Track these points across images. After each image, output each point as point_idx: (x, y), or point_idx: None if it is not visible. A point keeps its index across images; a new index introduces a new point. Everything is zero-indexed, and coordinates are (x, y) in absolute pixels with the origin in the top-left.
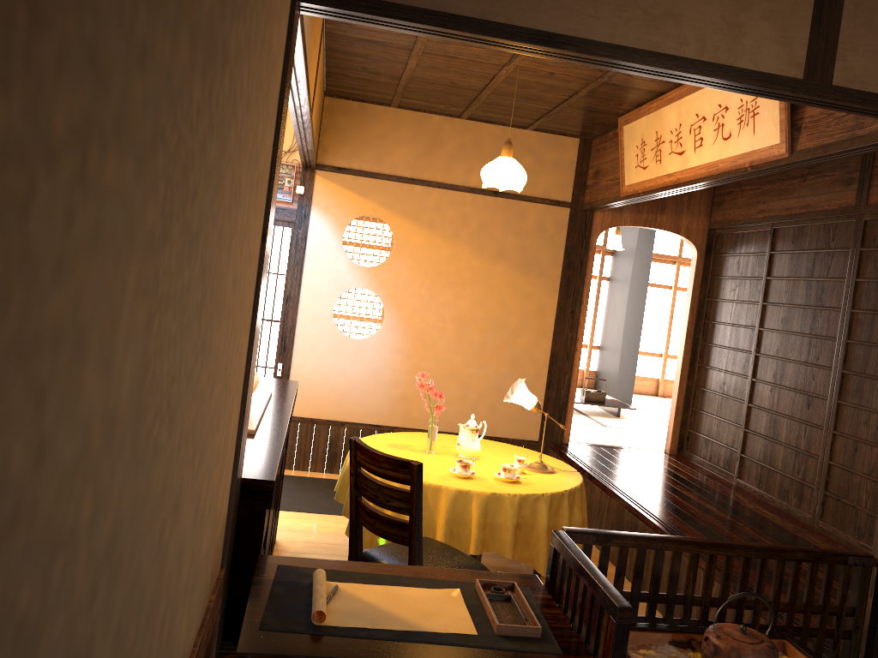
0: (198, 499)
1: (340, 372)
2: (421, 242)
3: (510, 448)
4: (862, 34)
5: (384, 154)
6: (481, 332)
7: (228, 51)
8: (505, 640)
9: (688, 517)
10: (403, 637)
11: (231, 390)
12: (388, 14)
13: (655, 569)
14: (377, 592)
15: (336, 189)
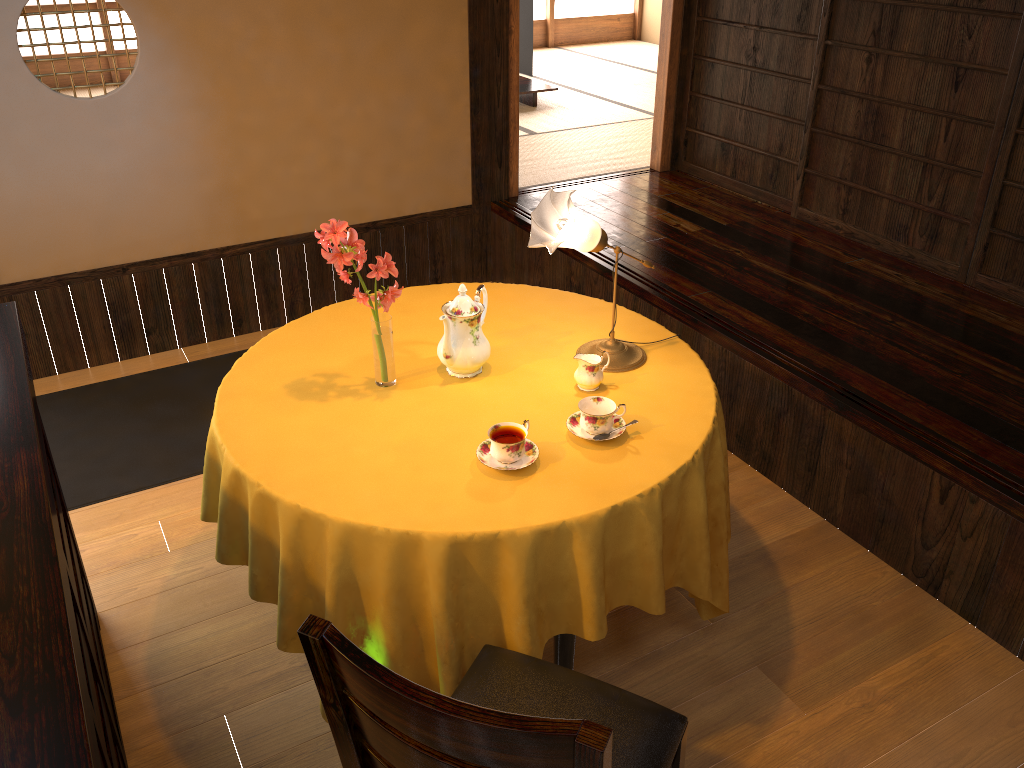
0: None
1: (84, 174)
2: None
3: (511, 298)
4: None
5: None
6: (340, 34)
7: None
8: None
9: (813, 330)
10: None
11: None
12: None
13: None
14: None
15: None
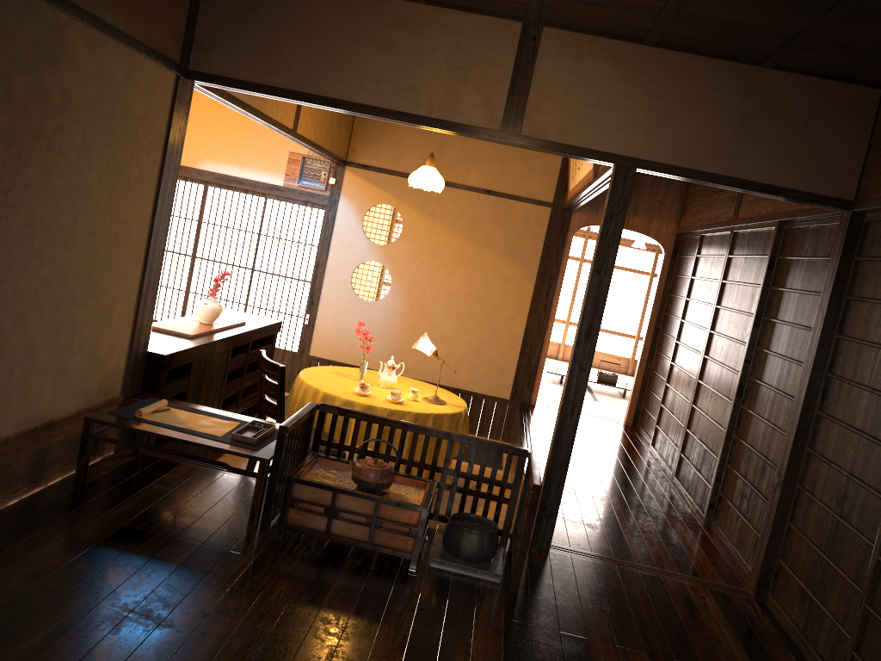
0: (55, 331)
1: (353, 326)
2: (424, 227)
3: (434, 389)
4: (544, 101)
5: (400, 156)
6: (468, 305)
7: (42, 132)
8: (233, 441)
9: None
10: (177, 429)
11: (107, 290)
12: (236, 86)
13: (377, 436)
14: (190, 415)
15: (360, 182)
